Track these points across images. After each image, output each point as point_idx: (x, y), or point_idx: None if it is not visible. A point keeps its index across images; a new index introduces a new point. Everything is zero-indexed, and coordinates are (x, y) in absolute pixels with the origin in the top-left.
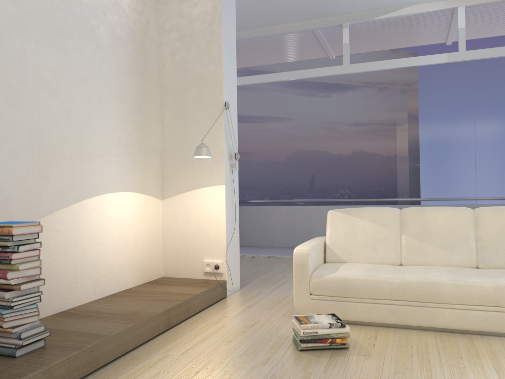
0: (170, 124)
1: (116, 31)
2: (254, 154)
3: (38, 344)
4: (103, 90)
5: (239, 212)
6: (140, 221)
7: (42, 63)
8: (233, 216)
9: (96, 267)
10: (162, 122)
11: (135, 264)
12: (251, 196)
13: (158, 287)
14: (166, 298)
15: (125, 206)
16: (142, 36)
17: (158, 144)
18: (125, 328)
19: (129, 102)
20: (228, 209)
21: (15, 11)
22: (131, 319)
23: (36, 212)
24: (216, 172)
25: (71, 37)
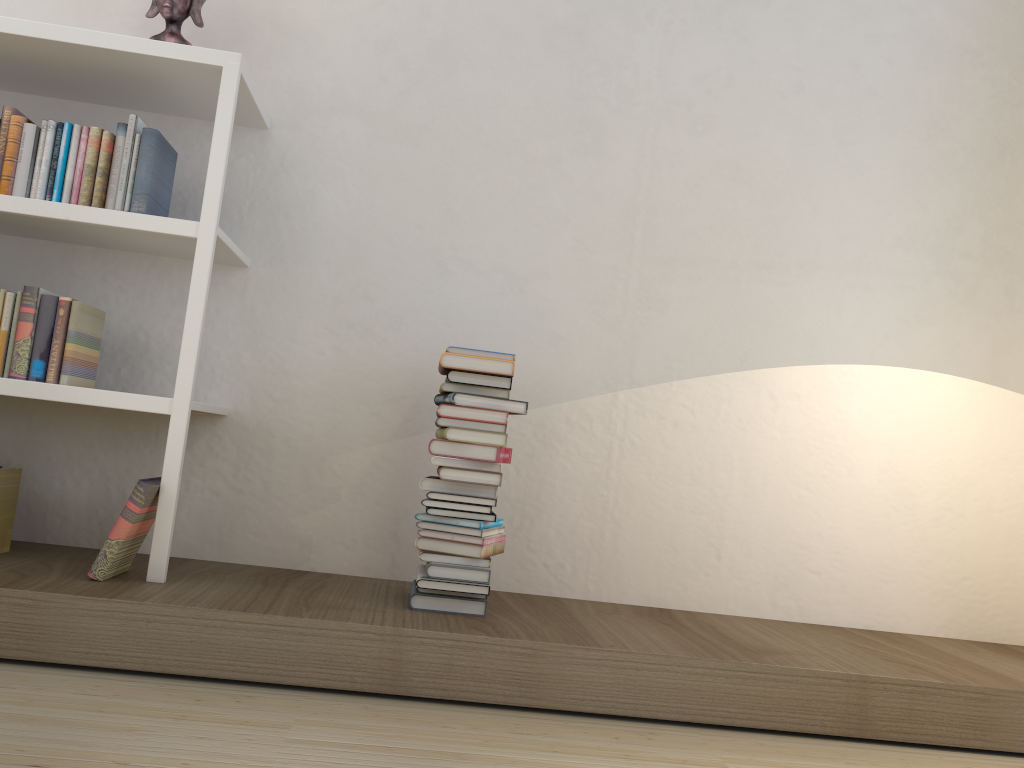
0: None
1: None
2: None
3: (467, 606)
4: (857, 110)
5: None
6: (972, 460)
7: (674, 68)
8: None
9: (785, 539)
10: None
11: (941, 575)
12: None
13: (977, 653)
14: (924, 666)
15: (911, 406)
16: None
17: None
18: (659, 653)
19: (959, 135)
20: None
21: None
22: (721, 652)
23: (622, 374)
24: None
25: (764, 1)
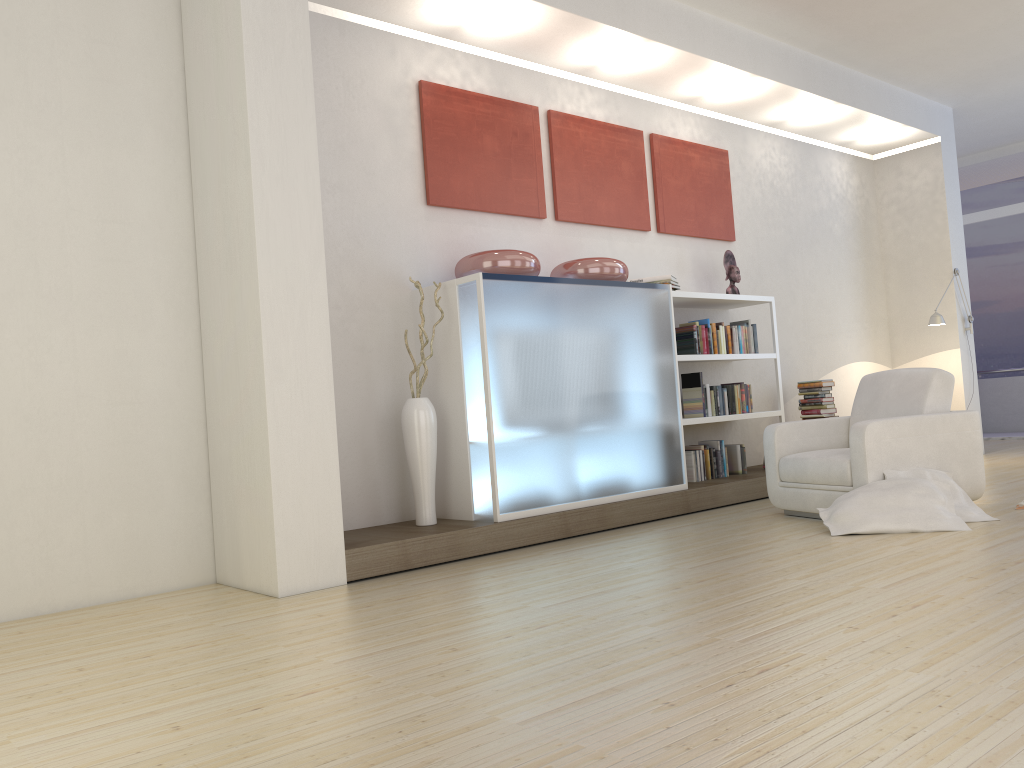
0: (895, 294)
1: (845, 223)
2: (998, 303)
3: None
4: (840, 276)
5: (979, 387)
6: None
7: (804, 269)
8: (970, 379)
9: None
10: (887, 293)
11: None
12: (997, 367)
13: None
14: None
15: (862, 374)
16: (864, 218)
17: (884, 315)
18: None
19: (859, 281)
20: (965, 372)
21: (789, 237)
22: None
23: (810, 378)
24: (949, 337)
25: (818, 242)
